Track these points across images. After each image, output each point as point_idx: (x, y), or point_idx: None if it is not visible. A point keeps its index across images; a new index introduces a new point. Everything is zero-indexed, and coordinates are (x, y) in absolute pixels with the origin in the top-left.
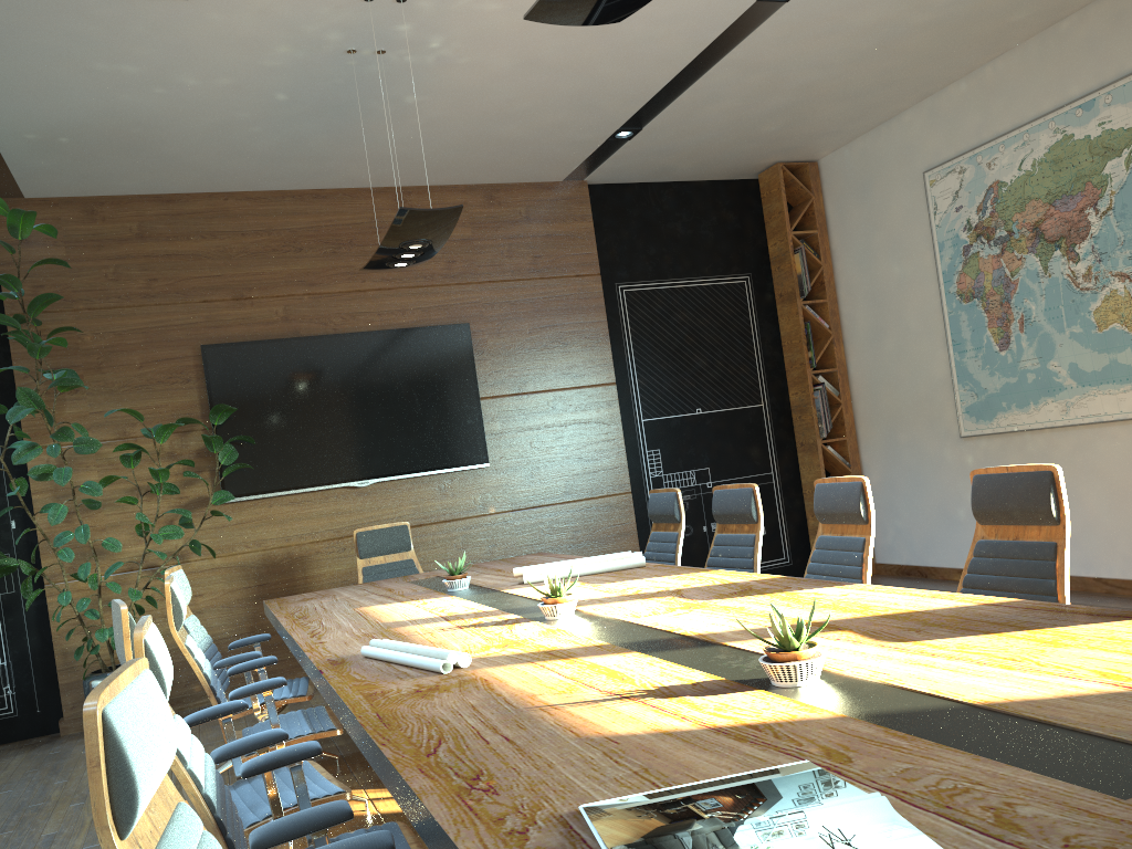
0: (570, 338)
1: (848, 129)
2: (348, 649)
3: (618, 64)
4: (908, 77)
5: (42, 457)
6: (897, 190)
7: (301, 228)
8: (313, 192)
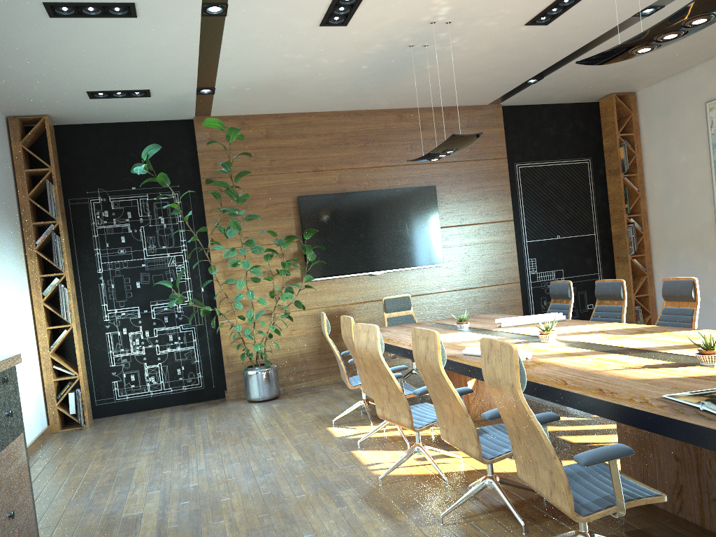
0: (489, 194)
1: (659, 76)
2: (447, 352)
3: (544, 47)
4: (702, 49)
5: (218, 254)
6: (687, 112)
7: (348, 132)
8: (354, 112)
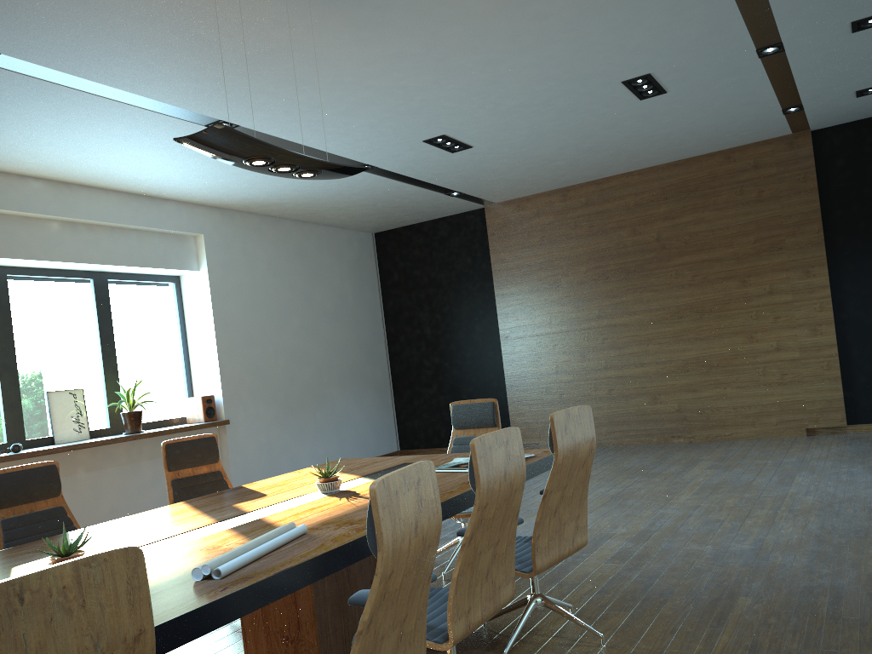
0: None
1: None
2: (164, 604)
3: None
4: None
5: None
6: None
7: None
8: None
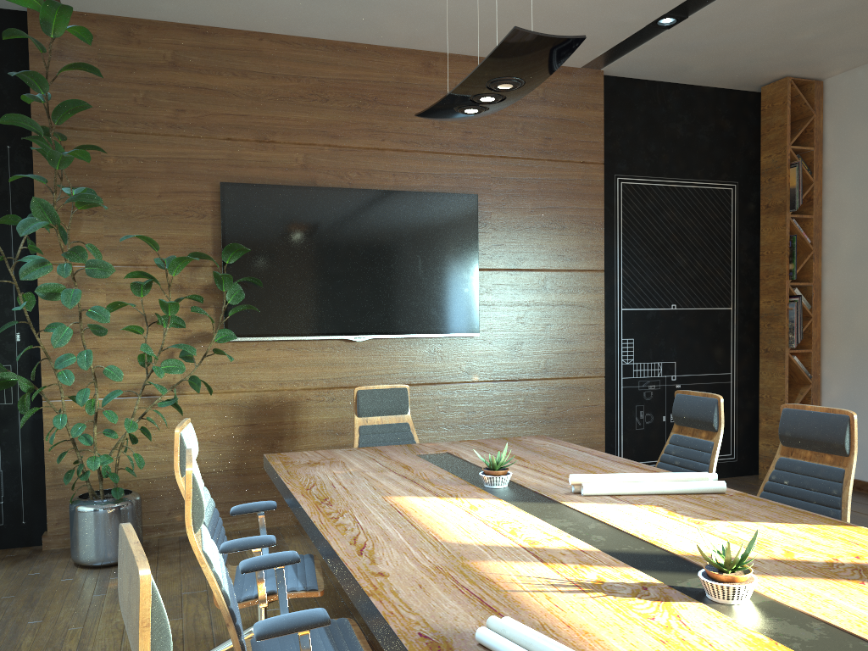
0: (568, 222)
1: None
2: (436, 608)
3: None
4: None
5: (53, 273)
6: None
7: (329, 79)
8: (345, 45)
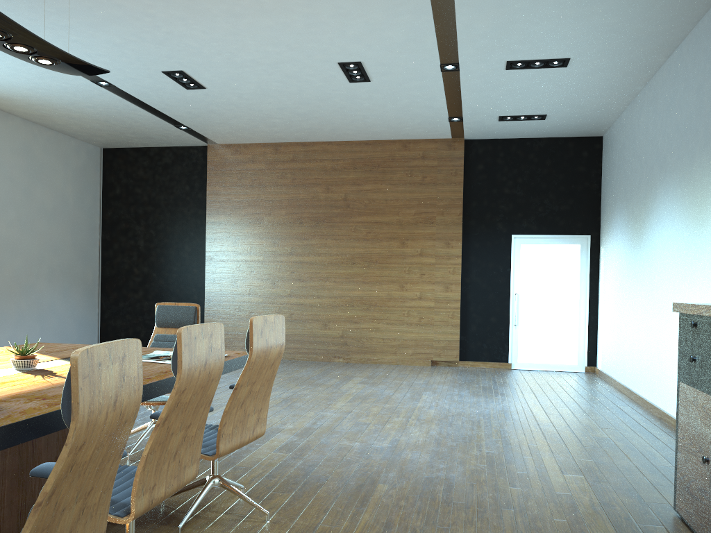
0: None
1: None
2: None
3: None
4: None
5: None
6: None
7: None
8: None
